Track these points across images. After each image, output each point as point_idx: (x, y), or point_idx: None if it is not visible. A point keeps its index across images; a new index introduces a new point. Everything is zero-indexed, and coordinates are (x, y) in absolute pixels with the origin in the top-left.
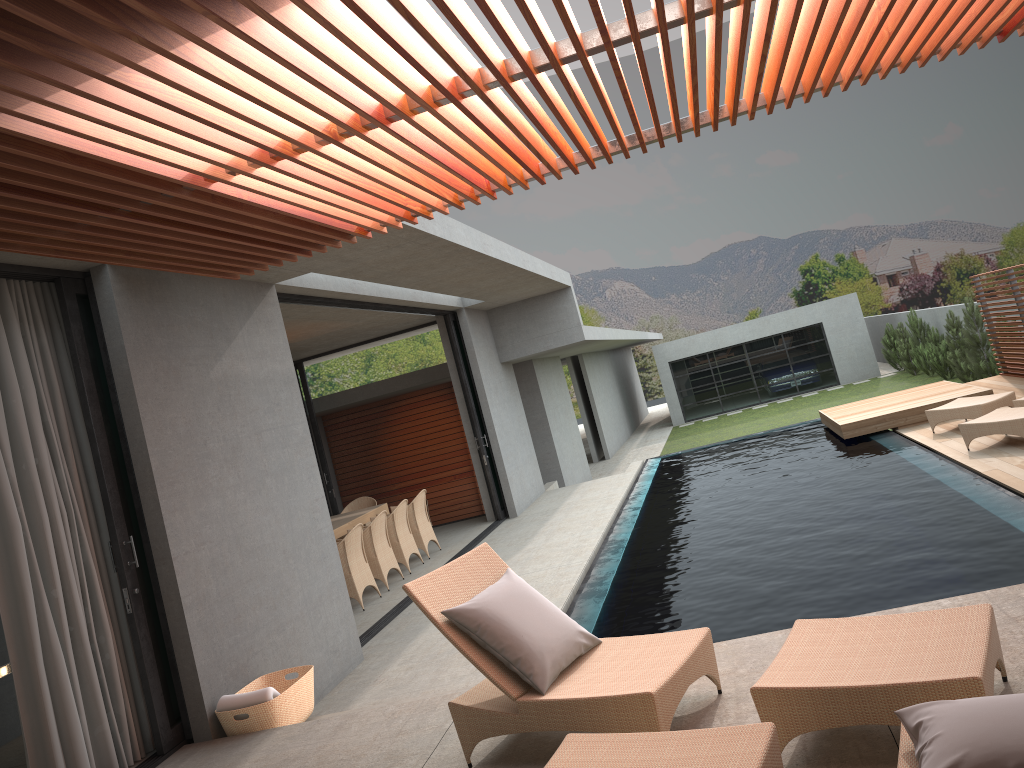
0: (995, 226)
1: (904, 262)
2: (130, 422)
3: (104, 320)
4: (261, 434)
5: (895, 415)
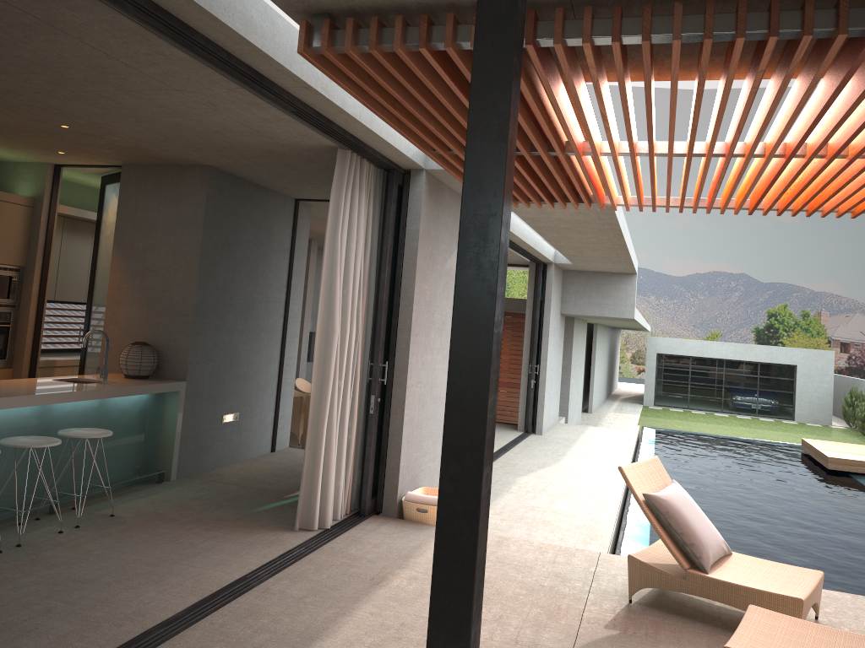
0: None
1: (860, 336)
2: (406, 284)
3: (410, 208)
4: None
5: None
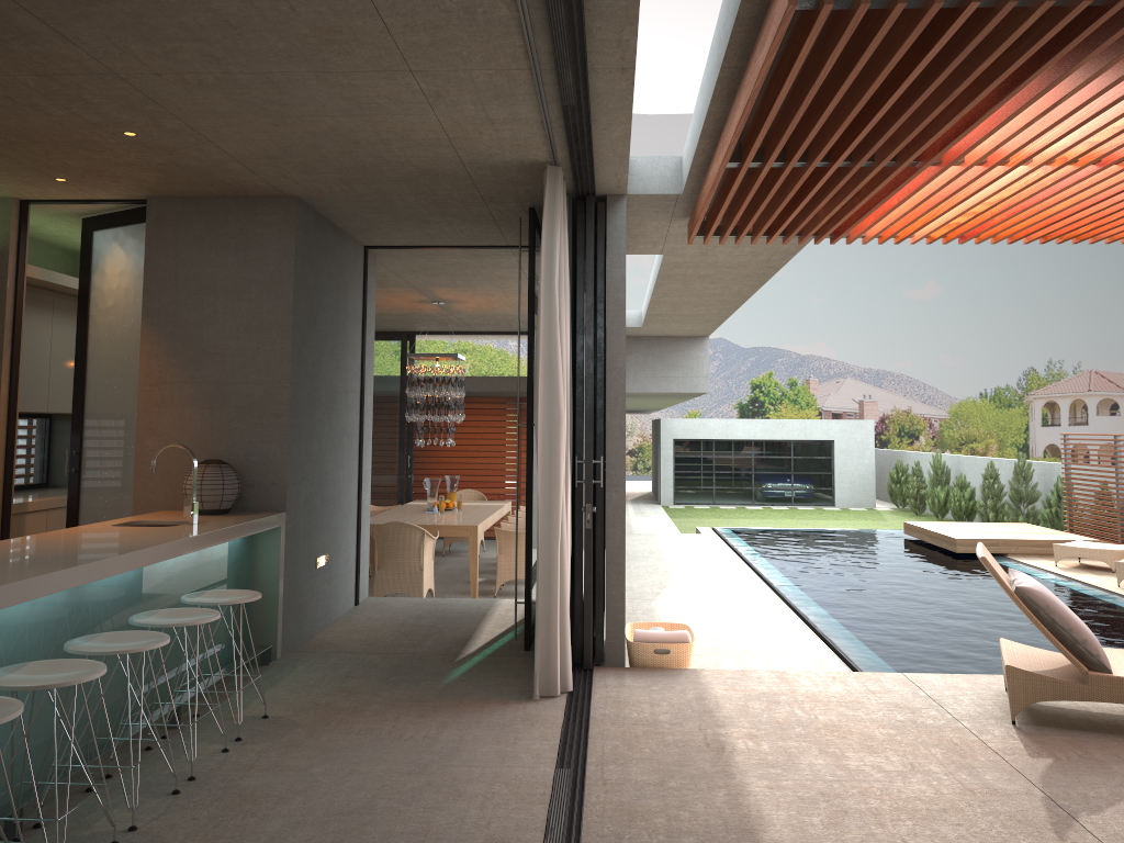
0: (946, 394)
1: (853, 404)
2: (613, 350)
3: (610, 247)
4: None
5: (1008, 542)
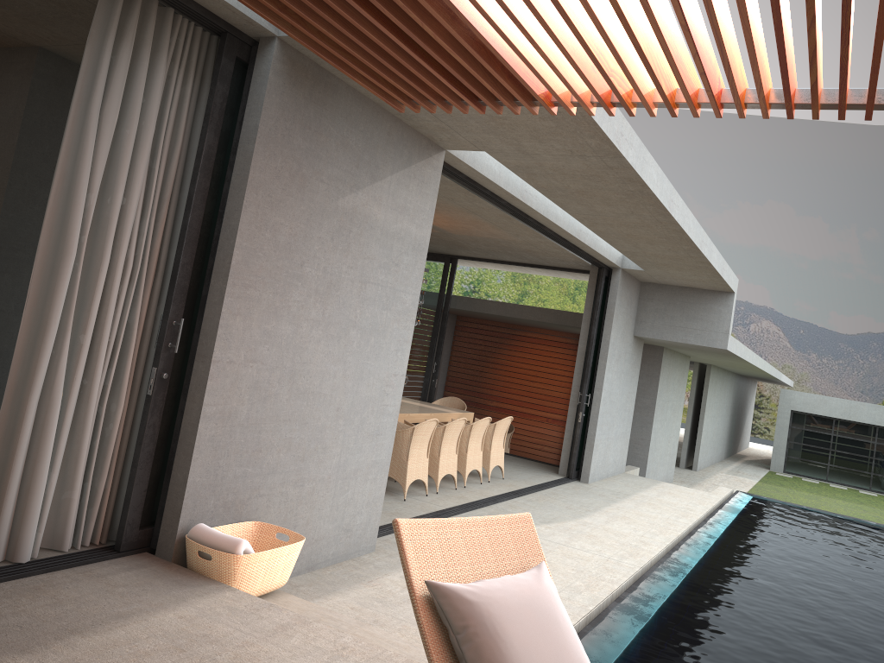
0: None
1: None
2: (232, 206)
3: (251, 94)
4: (366, 285)
5: None
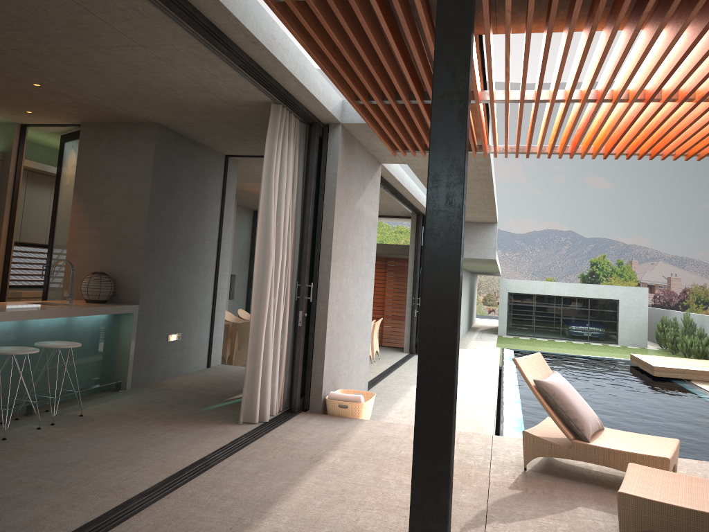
0: None
1: (663, 279)
2: (326, 218)
3: (329, 155)
4: (362, 250)
5: (692, 371)
